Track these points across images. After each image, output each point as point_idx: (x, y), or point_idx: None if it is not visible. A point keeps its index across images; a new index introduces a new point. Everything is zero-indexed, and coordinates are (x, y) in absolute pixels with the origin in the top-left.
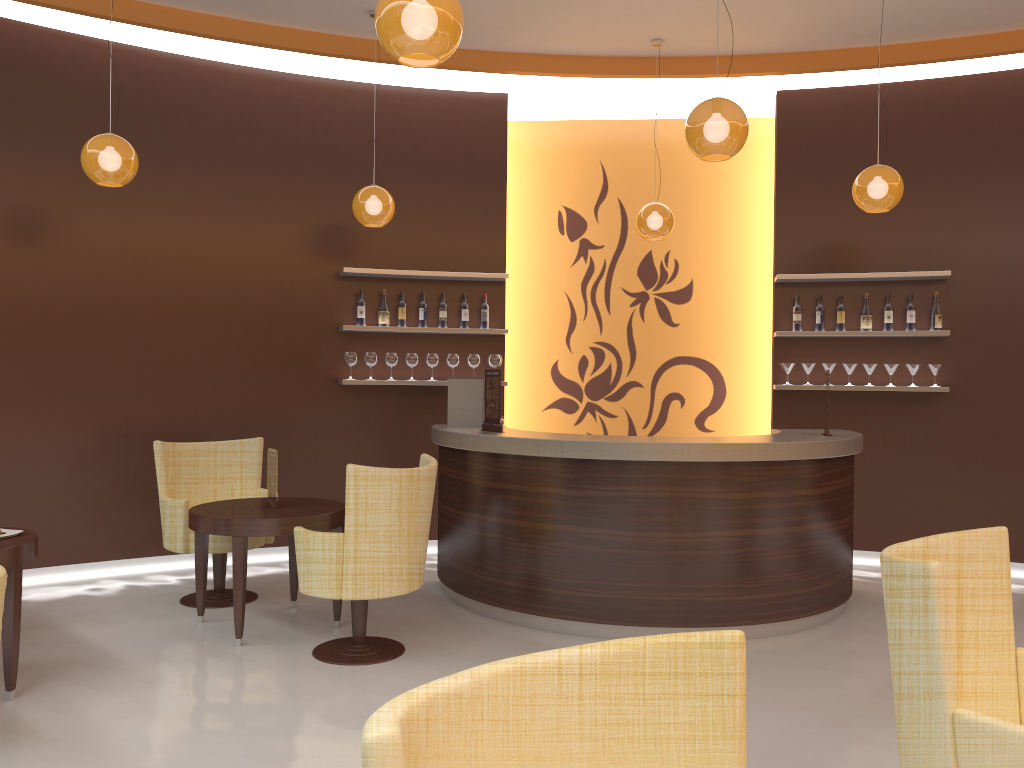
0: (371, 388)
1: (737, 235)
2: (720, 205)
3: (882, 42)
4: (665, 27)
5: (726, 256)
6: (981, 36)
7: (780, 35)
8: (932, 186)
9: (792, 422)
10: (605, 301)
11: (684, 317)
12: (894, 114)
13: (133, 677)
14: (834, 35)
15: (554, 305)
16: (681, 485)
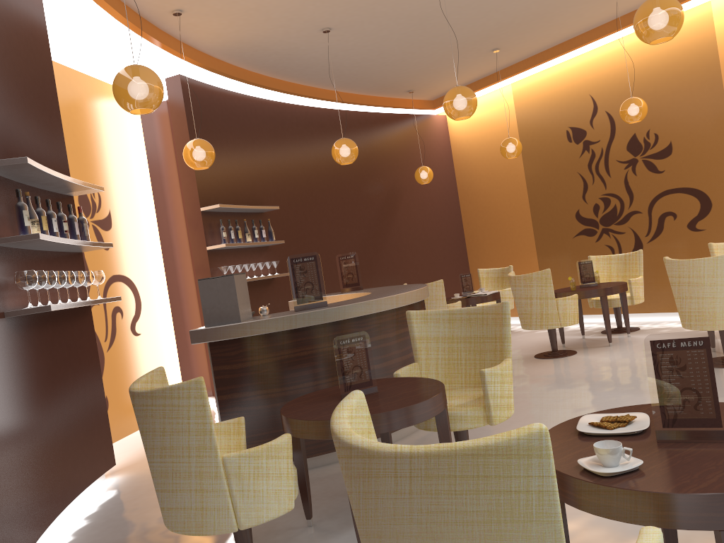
0: (23, 320)
1: (126, 177)
2: (114, 151)
3: (239, 64)
4: (204, 6)
5: (123, 193)
6: (268, 77)
7: (224, 40)
8: (250, 157)
9: None
10: None
11: (111, 242)
12: (229, 109)
13: (573, 540)
14: (238, 51)
15: None
16: None
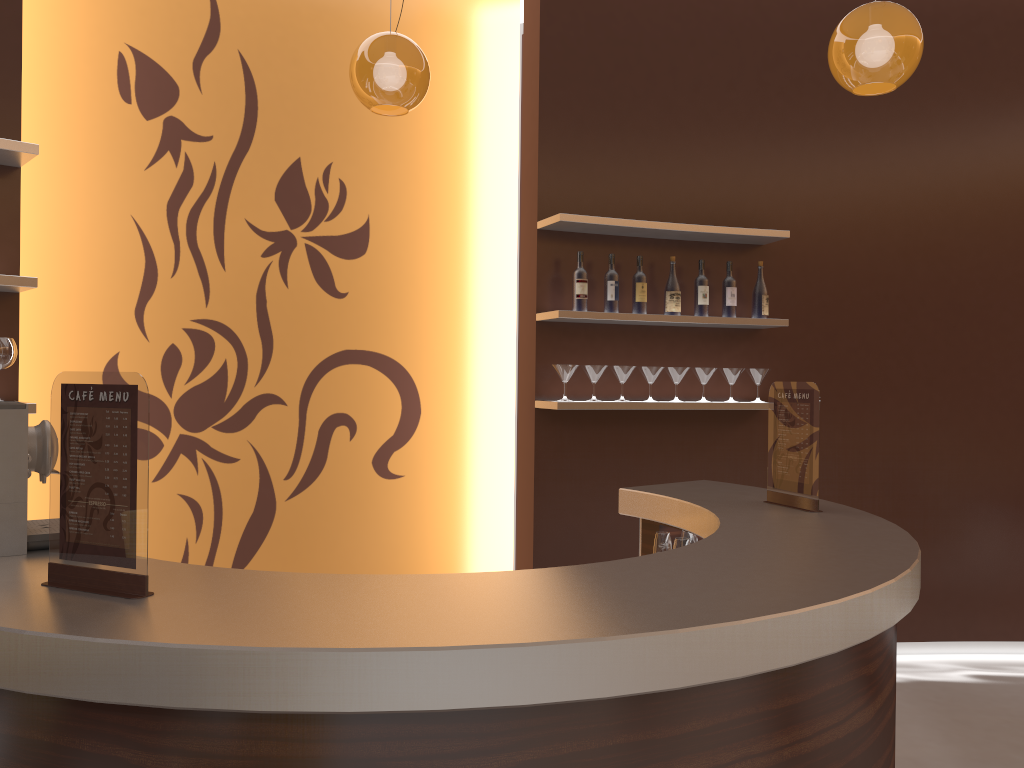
0: None
1: (437, 153)
2: None
3: None
4: None
5: (421, 185)
6: None
7: None
8: (746, 106)
9: (563, 462)
10: (216, 243)
11: (356, 282)
12: None
13: None
14: None
15: (110, 242)
16: (786, 727)
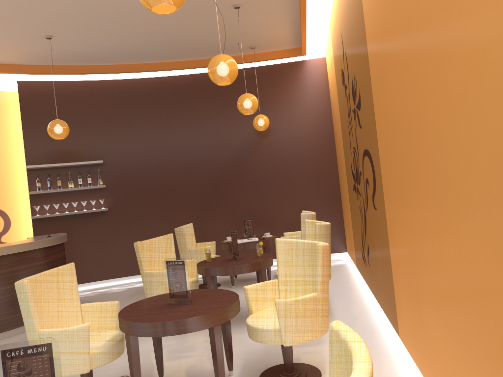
0: None
1: (8, 147)
2: None
3: (62, 64)
4: None
5: (3, 157)
6: (103, 65)
7: (12, 57)
8: (92, 125)
9: (43, 232)
10: None
11: None
12: (73, 94)
13: None
14: (39, 59)
15: None
16: None
